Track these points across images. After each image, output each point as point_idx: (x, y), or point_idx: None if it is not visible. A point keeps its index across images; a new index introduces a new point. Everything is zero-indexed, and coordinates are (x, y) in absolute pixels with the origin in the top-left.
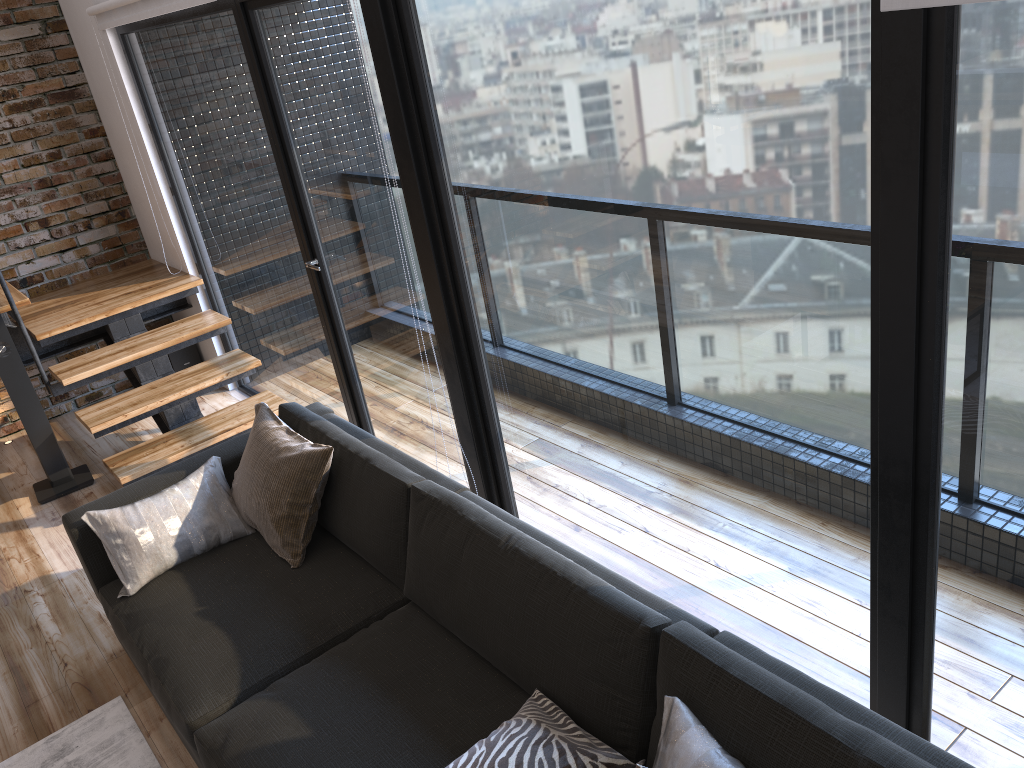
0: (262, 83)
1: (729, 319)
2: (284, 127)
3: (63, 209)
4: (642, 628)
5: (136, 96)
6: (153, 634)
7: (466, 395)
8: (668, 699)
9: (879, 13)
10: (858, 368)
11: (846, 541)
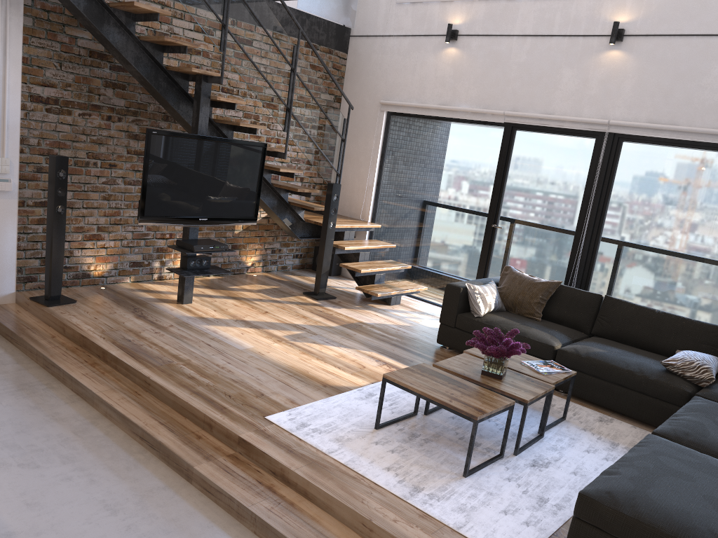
0: (506, 155)
1: None
2: (507, 173)
3: (309, 176)
4: None
5: (382, 140)
6: (507, 326)
7: (580, 282)
8: None
9: None
10: None
11: None
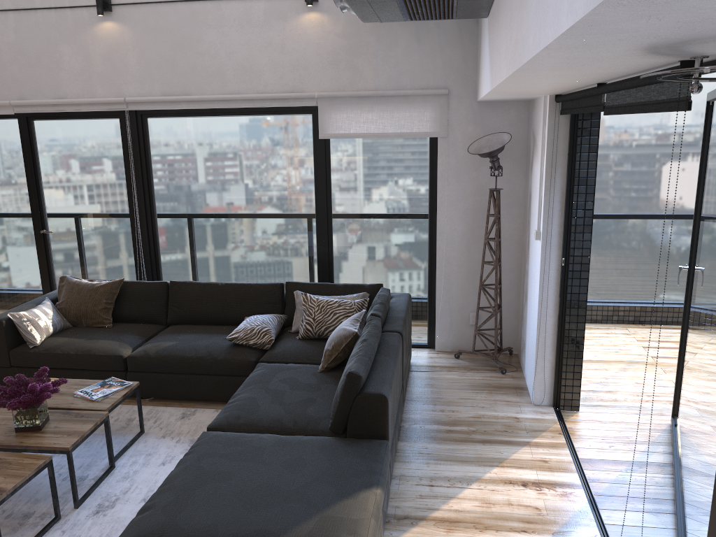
0: (31, 150)
1: (274, 215)
2: (39, 170)
3: None
4: (279, 284)
5: None
6: (70, 348)
7: (151, 270)
8: (295, 291)
9: (315, 140)
10: (312, 221)
11: (310, 272)
